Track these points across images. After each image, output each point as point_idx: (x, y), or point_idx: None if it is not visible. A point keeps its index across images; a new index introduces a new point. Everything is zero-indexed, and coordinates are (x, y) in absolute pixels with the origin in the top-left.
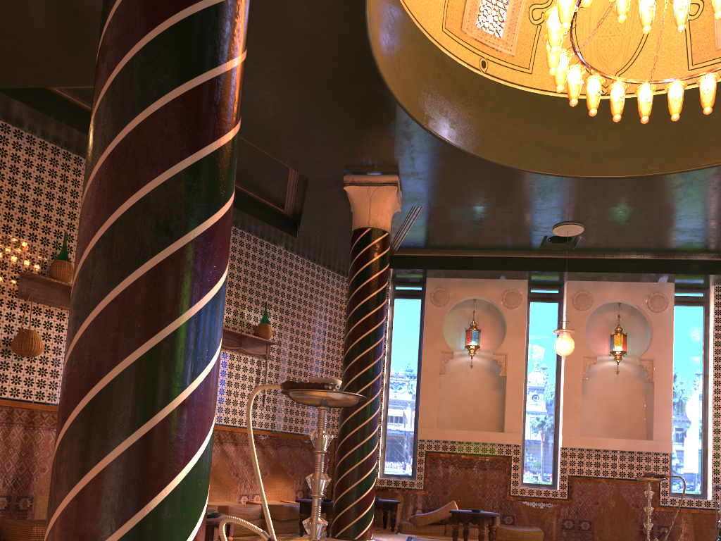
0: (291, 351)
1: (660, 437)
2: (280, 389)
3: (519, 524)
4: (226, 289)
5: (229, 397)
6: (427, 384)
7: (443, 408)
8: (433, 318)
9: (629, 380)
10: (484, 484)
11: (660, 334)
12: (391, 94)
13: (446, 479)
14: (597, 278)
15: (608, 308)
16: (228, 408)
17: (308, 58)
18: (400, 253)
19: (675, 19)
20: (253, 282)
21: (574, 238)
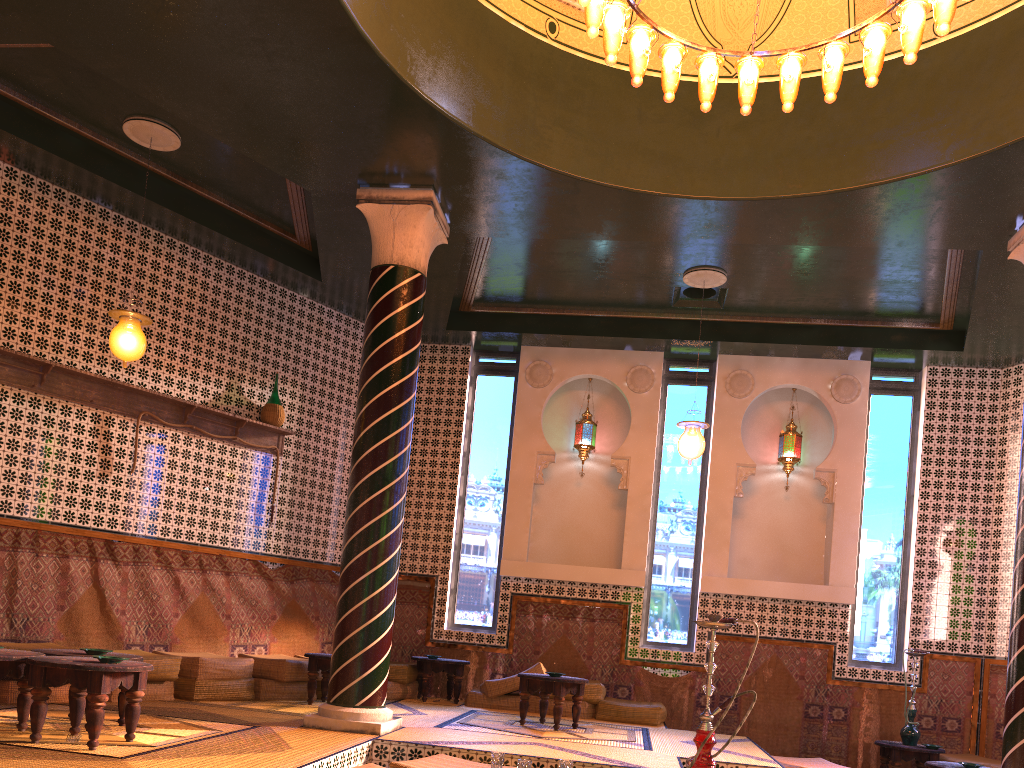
0: (319, 446)
1: (838, 580)
2: (300, 499)
3: (637, 698)
4: (214, 353)
5: (217, 507)
6: (516, 499)
7: (542, 534)
8: (528, 404)
9: (804, 499)
10: (591, 641)
11: (847, 434)
12: (385, 64)
13: (539, 633)
14: (760, 352)
15: (781, 397)
16: (216, 522)
17: (253, 8)
18: (479, 308)
19: None
20: (259, 344)
21: (720, 291)
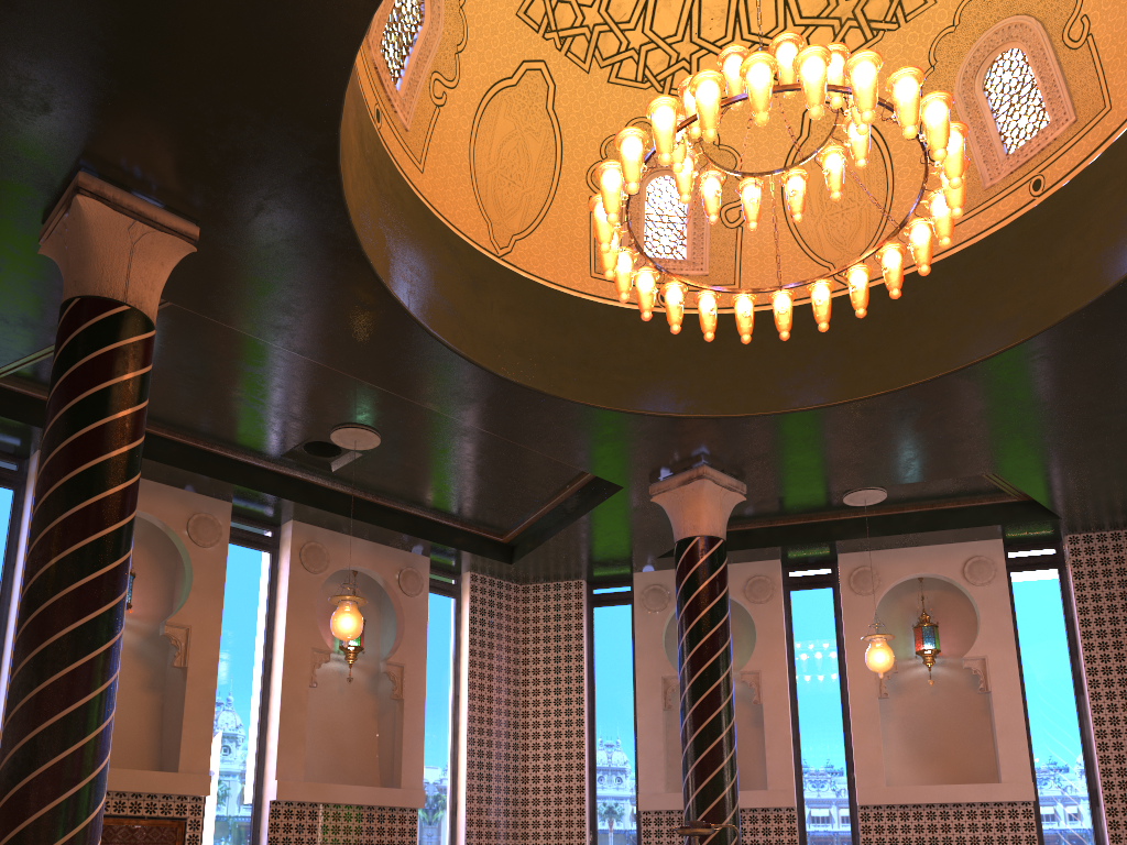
0: None
1: (410, 783)
2: None
3: None
4: None
5: None
6: None
7: None
8: None
9: (358, 693)
10: None
11: (413, 628)
12: (350, 68)
13: None
14: (340, 527)
15: (334, 578)
16: None
17: None
18: (9, 383)
19: (709, 204)
20: None
21: (346, 454)
